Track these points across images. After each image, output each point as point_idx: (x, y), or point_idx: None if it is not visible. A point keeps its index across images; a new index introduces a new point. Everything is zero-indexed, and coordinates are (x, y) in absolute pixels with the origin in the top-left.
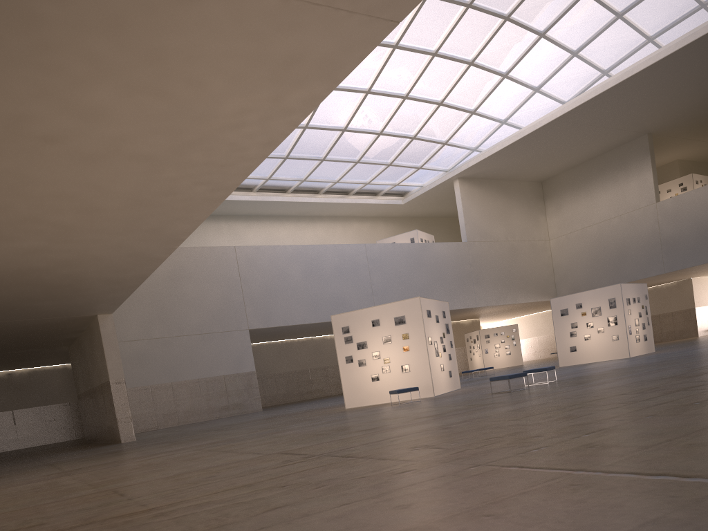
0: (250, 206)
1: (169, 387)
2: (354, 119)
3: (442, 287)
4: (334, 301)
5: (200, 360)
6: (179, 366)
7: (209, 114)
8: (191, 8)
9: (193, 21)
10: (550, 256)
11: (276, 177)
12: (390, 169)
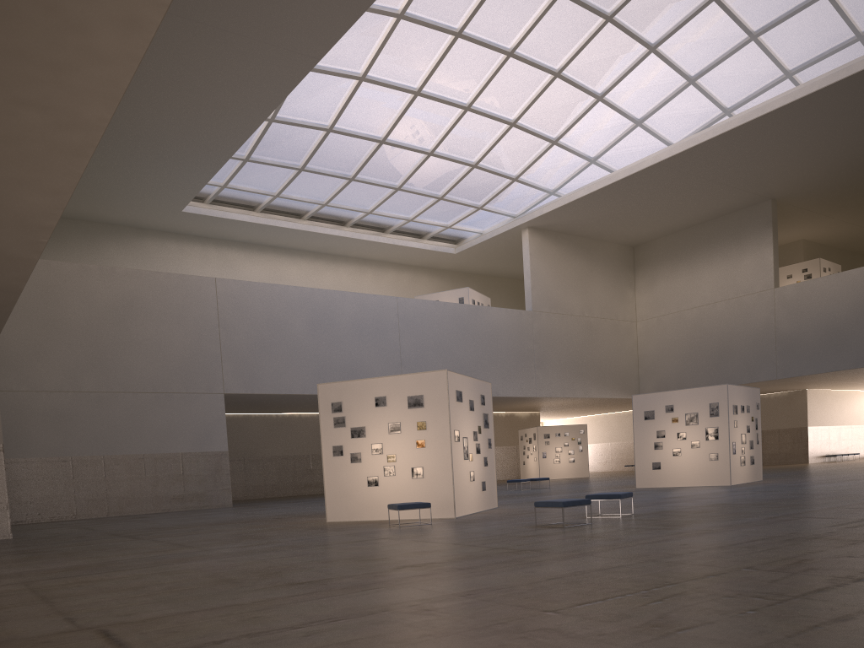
0: (250, 230)
1: (100, 462)
2: (397, 128)
3: (495, 366)
4: (348, 368)
5: (150, 429)
6: (117, 433)
7: None
8: None
9: None
10: (636, 343)
11: (287, 195)
12: (442, 204)
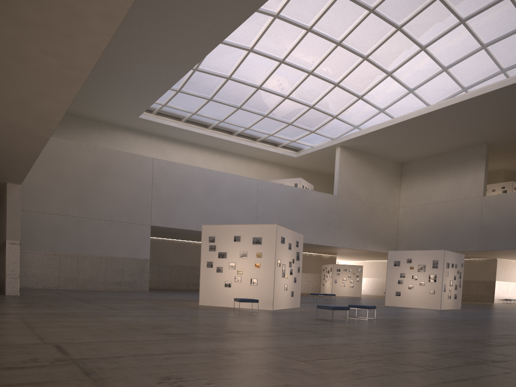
0: (177, 132)
1: (75, 257)
2: (268, 81)
3: (311, 225)
4: (225, 218)
5: (106, 241)
6: (87, 242)
7: None
8: None
9: None
10: (397, 220)
11: (200, 113)
12: (290, 127)
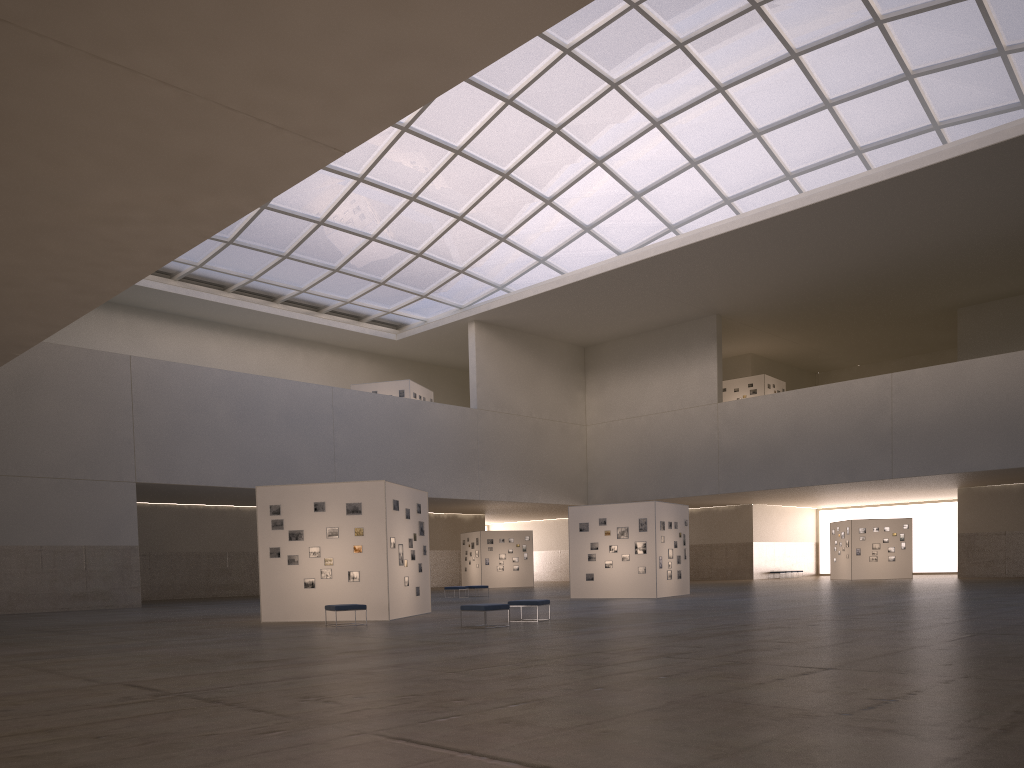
0: (166, 299)
1: None
2: (337, 211)
3: (436, 465)
4: (277, 460)
5: (49, 518)
6: (11, 522)
7: (74, 199)
8: (48, 73)
9: (52, 88)
10: (585, 447)
11: (211, 266)
12: (383, 289)
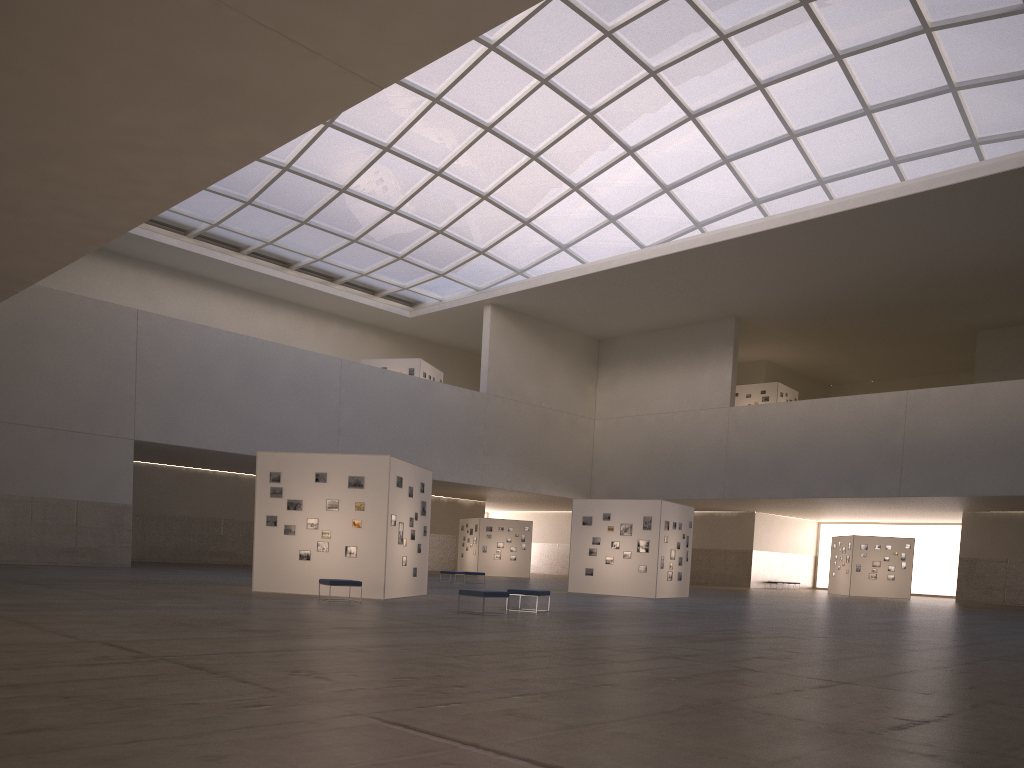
0: (179, 256)
1: None
2: (360, 179)
3: (441, 447)
4: (279, 429)
5: (42, 469)
6: (3, 470)
7: (87, 118)
8: None
9: None
10: (592, 441)
11: (228, 226)
12: (401, 264)
